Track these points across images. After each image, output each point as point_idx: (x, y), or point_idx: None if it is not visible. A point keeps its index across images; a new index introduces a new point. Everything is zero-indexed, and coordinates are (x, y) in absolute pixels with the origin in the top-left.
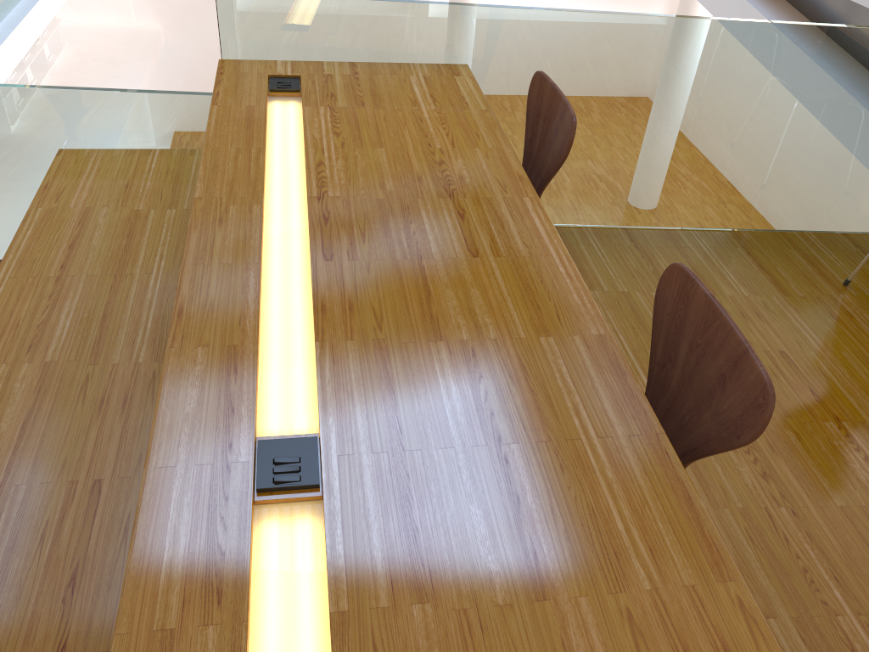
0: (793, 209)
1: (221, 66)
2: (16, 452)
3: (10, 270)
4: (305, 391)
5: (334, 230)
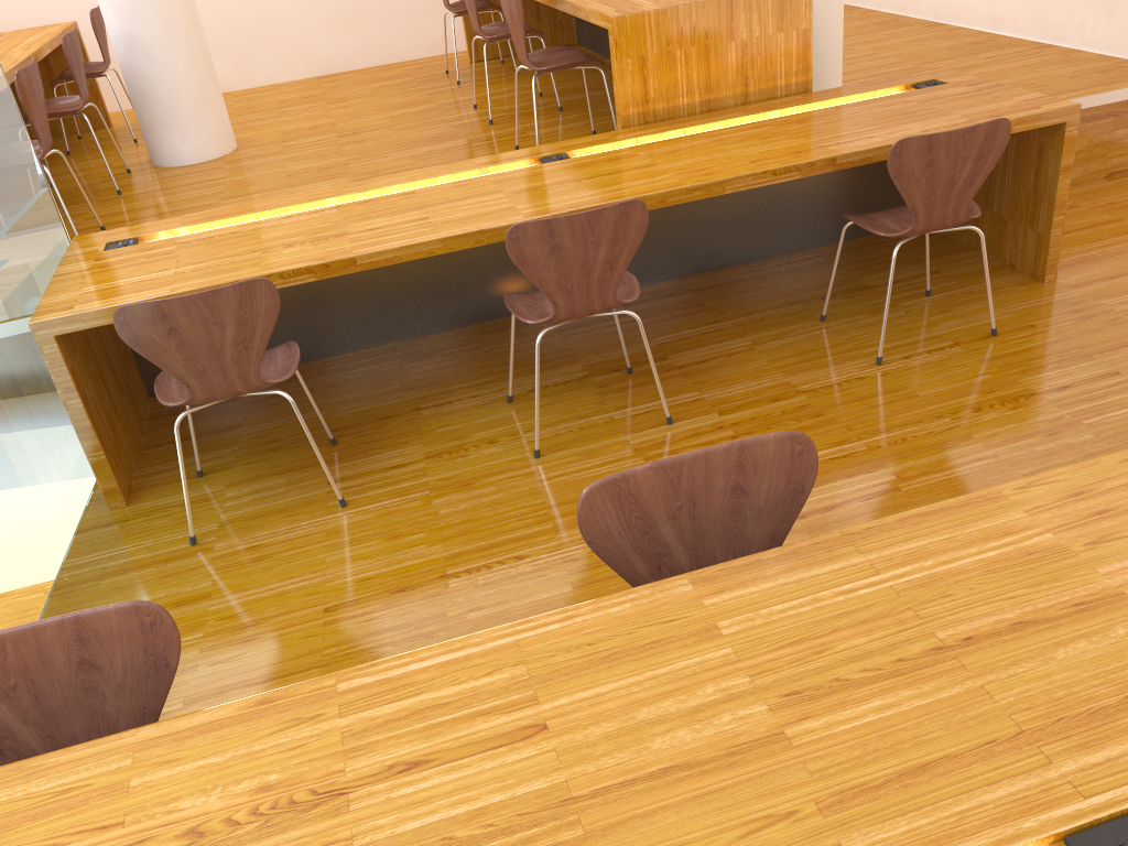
0: (40, 556)
1: None
2: None
3: None
4: None
5: None
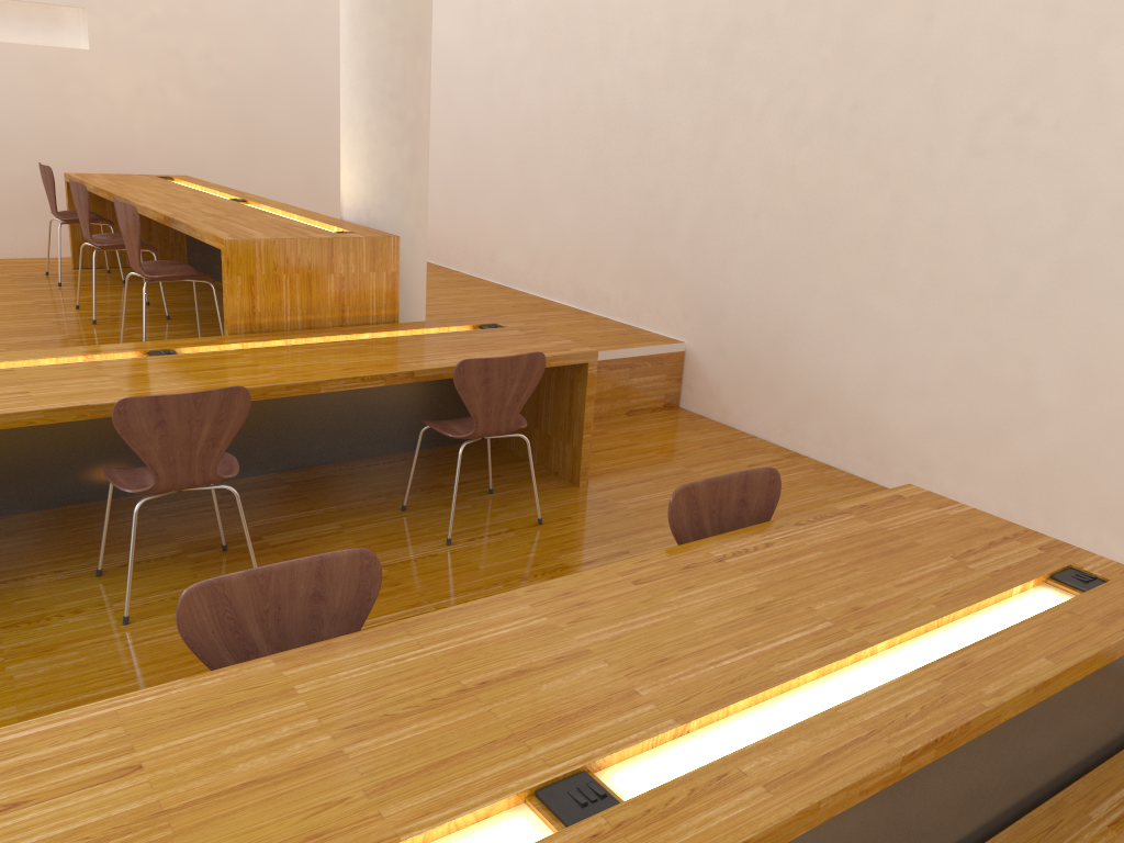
0: None
1: None
2: None
3: None
4: (472, 836)
5: None
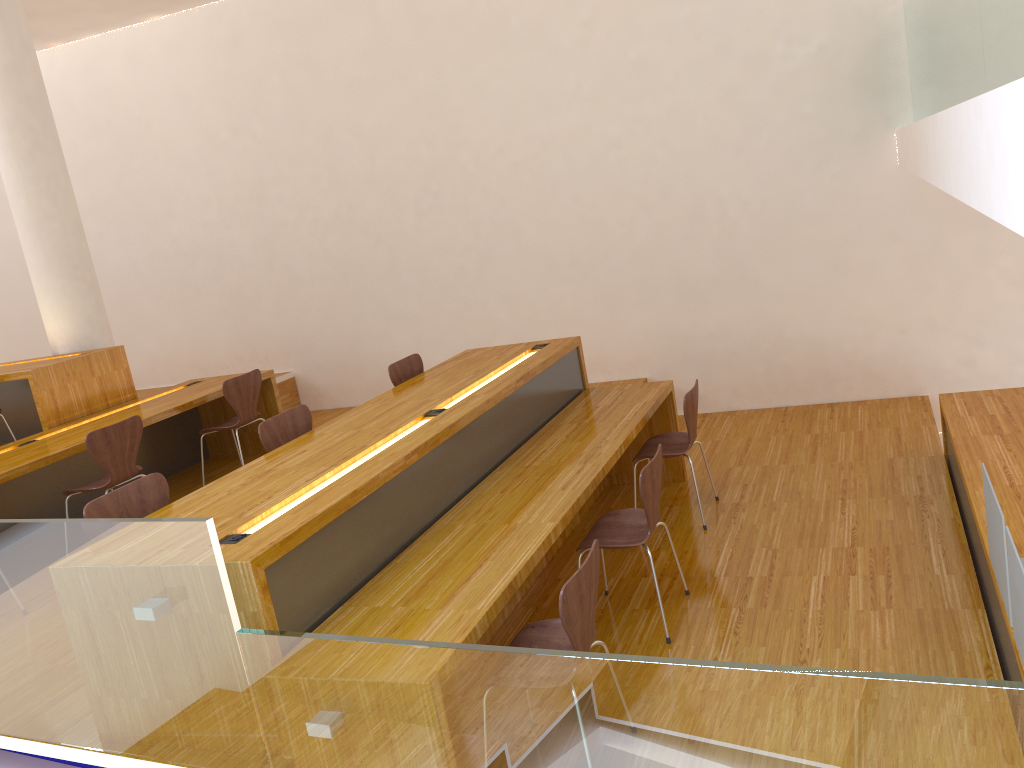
0: None
1: (260, 550)
2: (530, 498)
3: (514, 564)
4: (417, 425)
5: (347, 454)
